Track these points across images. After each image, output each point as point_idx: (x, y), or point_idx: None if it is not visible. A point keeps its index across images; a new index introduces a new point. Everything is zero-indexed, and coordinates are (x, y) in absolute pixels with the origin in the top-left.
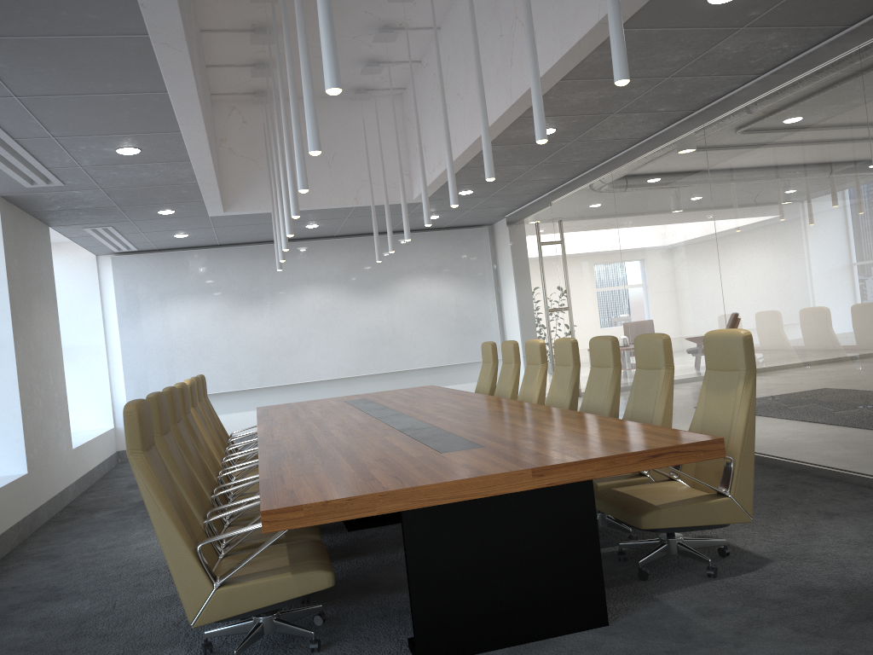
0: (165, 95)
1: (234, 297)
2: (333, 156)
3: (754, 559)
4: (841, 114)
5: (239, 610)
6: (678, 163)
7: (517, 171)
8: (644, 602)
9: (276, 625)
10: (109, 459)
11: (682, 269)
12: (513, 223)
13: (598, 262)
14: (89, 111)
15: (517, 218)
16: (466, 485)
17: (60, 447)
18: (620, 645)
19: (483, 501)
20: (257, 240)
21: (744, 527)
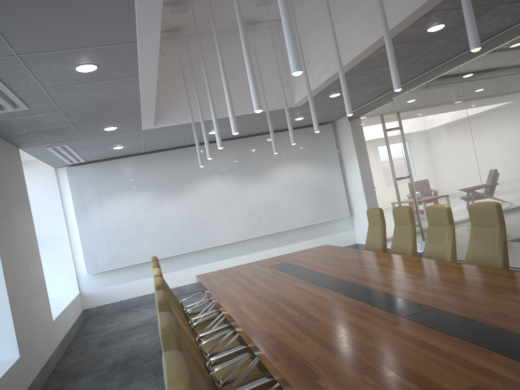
0: None
1: (158, 189)
2: (232, 76)
3: None
4: None
5: None
6: None
7: (382, 73)
8: None
9: None
10: (79, 318)
11: None
12: (355, 118)
13: (445, 138)
14: (51, 18)
15: (358, 114)
16: None
17: (43, 323)
18: None
19: None
20: (170, 147)
21: None
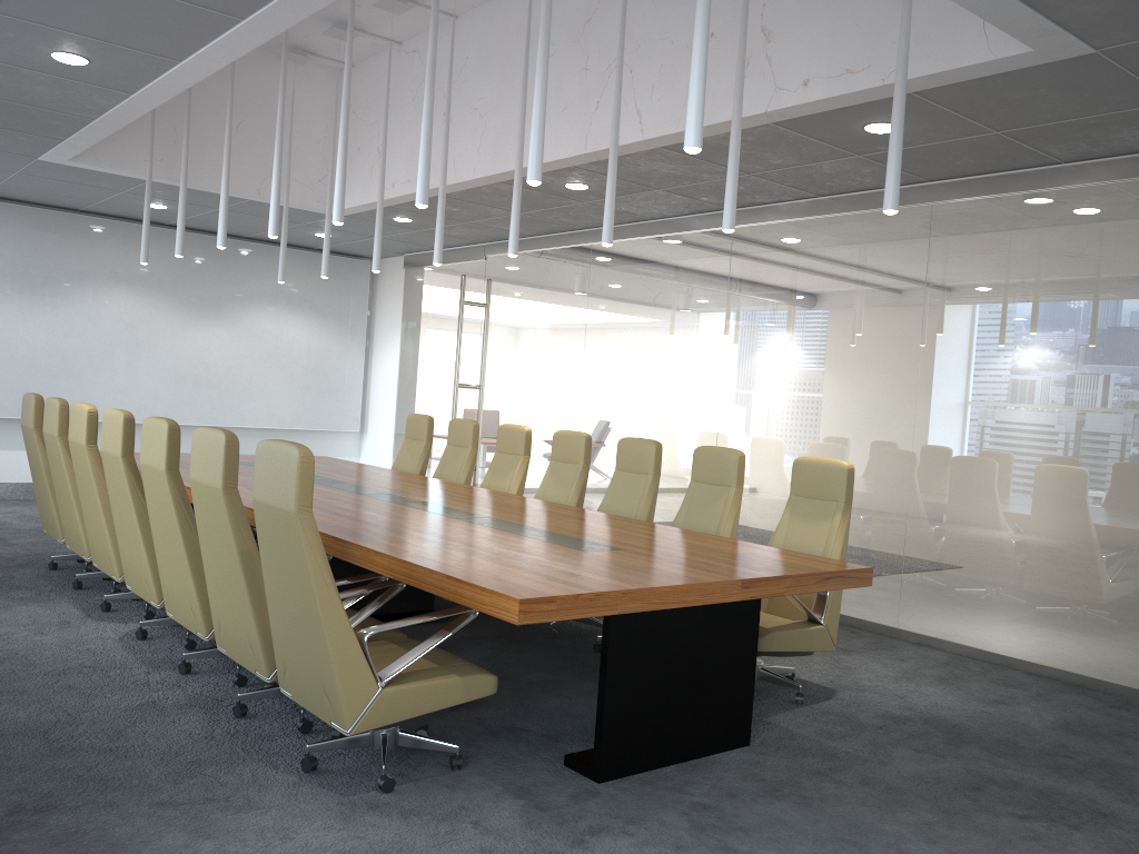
0: (233, 22)
1: None
2: (239, 125)
3: (819, 688)
4: (900, 262)
5: (401, 716)
6: (690, 258)
7: (488, 214)
8: (760, 724)
9: (402, 738)
10: None
11: (670, 374)
12: (416, 266)
13: (549, 342)
14: (101, 2)
15: (424, 262)
16: (691, 591)
17: None
18: (779, 763)
19: (678, 609)
20: (49, 203)
21: (779, 657)
